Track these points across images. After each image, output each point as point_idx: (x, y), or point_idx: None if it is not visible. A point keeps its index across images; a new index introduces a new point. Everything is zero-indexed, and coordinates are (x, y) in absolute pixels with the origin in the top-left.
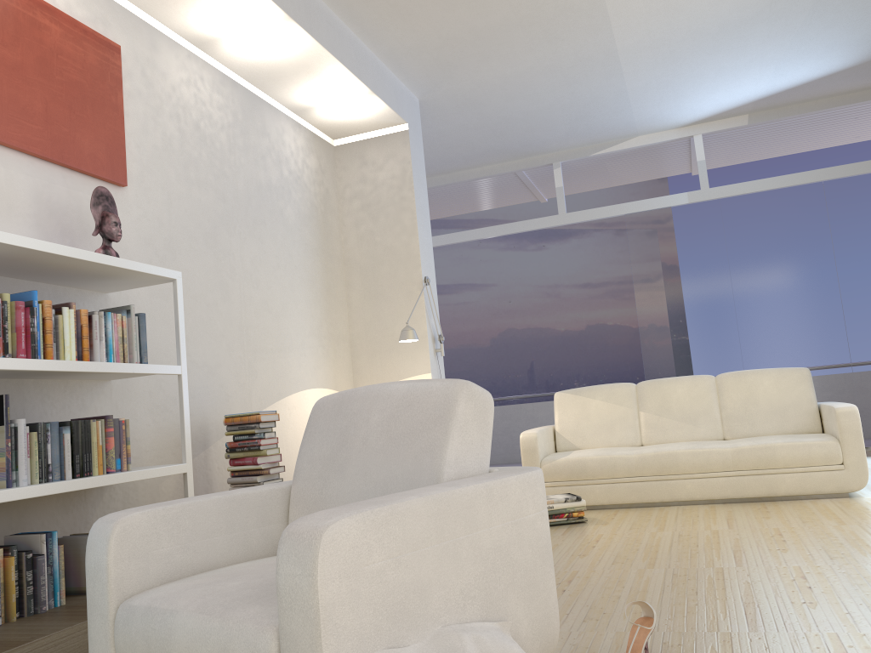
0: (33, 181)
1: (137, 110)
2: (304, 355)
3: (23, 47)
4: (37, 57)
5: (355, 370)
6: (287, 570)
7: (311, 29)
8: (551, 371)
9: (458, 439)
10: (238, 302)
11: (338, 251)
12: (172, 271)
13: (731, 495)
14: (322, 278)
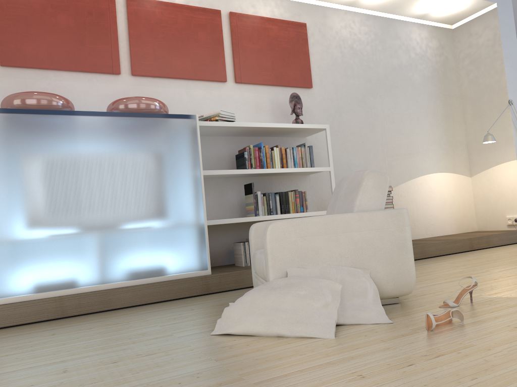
0: (269, 96)
1: (317, 50)
2: (428, 155)
3: (261, 41)
4: (267, 43)
5: (470, 161)
6: (263, 238)
7: None
8: None
9: (362, 195)
10: (380, 132)
11: (456, 92)
12: (323, 125)
13: None
14: (442, 110)
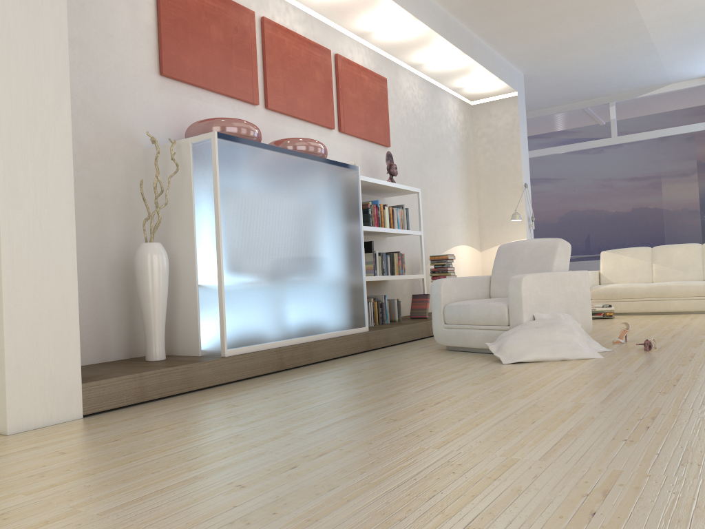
0: (361, 150)
1: (391, 108)
2: (457, 227)
3: (358, 90)
4: (362, 93)
5: (481, 236)
6: (511, 288)
7: (472, 55)
8: (603, 241)
9: (557, 258)
10: (429, 199)
11: (473, 167)
12: (417, 189)
13: (700, 309)
14: (465, 184)
